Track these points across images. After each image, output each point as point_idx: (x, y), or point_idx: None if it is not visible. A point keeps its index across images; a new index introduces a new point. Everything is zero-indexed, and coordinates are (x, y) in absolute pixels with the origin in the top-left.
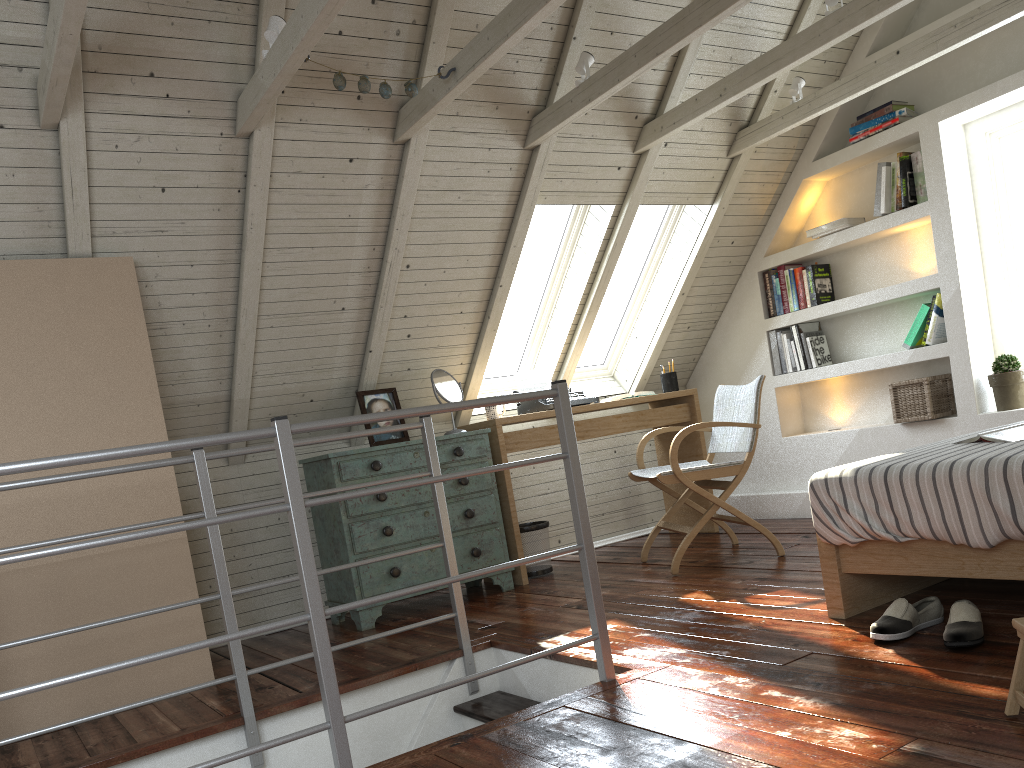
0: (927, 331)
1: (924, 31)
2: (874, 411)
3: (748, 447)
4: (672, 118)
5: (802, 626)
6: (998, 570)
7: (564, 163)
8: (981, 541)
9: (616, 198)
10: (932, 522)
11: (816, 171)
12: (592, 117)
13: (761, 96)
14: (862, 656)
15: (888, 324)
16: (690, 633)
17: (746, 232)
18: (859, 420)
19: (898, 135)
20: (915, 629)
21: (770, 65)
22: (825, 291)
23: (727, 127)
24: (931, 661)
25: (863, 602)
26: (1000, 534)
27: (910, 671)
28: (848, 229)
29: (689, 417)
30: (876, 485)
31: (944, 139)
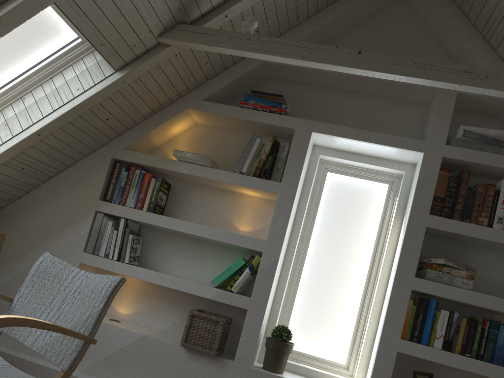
0: (236, 280)
1: None
2: (155, 319)
3: (68, 365)
4: None
5: None
6: None
7: None
8: None
9: None
10: None
11: (202, 109)
12: None
13: (214, 10)
14: None
15: (197, 255)
16: None
17: (123, 119)
18: (138, 320)
19: (279, 122)
20: None
21: None
22: (161, 204)
23: (176, 9)
24: None
25: None
26: None
27: None
28: (208, 168)
29: None
30: None
31: (309, 146)
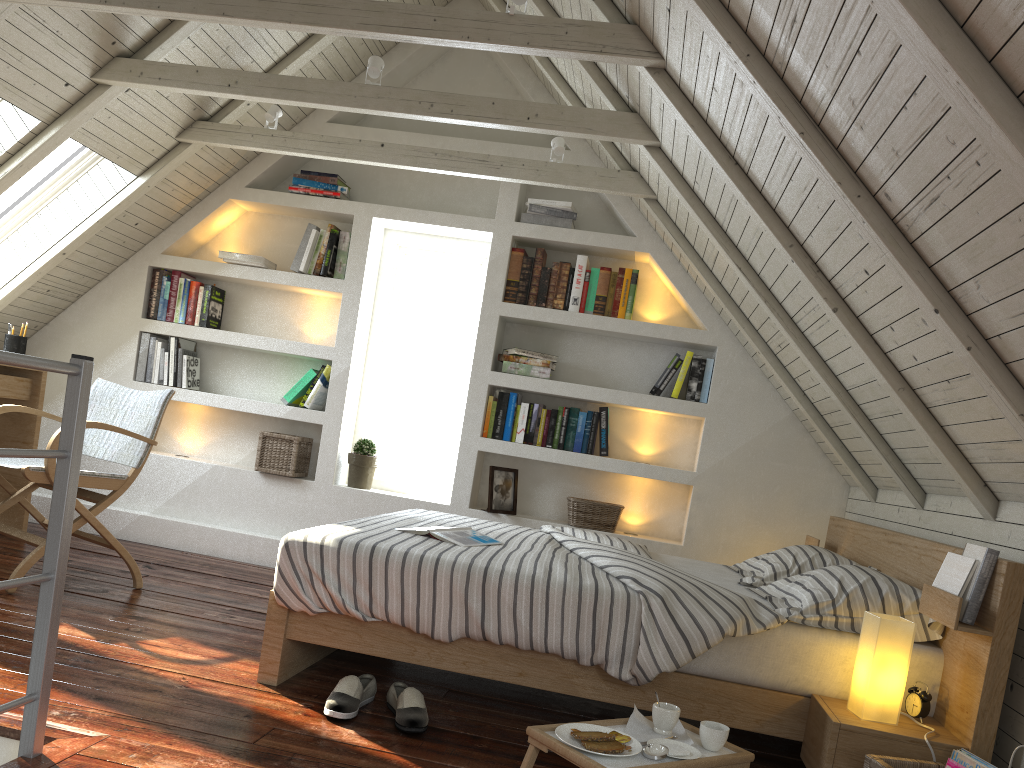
0: (308, 395)
1: (384, 133)
2: (228, 450)
3: (137, 463)
4: (160, 72)
5: (236, 691)
6: (445, 661)
7: (9, 40)
8: (445, 635)
9: (47, 115)
10: (406, 609)
11: (247, 198)
12: (68, 11)
13: (233, 100)
14: (330, 736)
15: (267, 372)
16: (101, 687)
17: (154, 220)
18: (210, 454)
19: (336, 209)
20: (359, 707)
21: (296, 91)
22: (216, 316)
23: (191, 110)
24: (399, 747)
25: (291, 669)
26: (463, 632)
27: (388, 758)
28: (262, 269)
29: (29, 396)
30: (360, 562)
31: (373, 234)
